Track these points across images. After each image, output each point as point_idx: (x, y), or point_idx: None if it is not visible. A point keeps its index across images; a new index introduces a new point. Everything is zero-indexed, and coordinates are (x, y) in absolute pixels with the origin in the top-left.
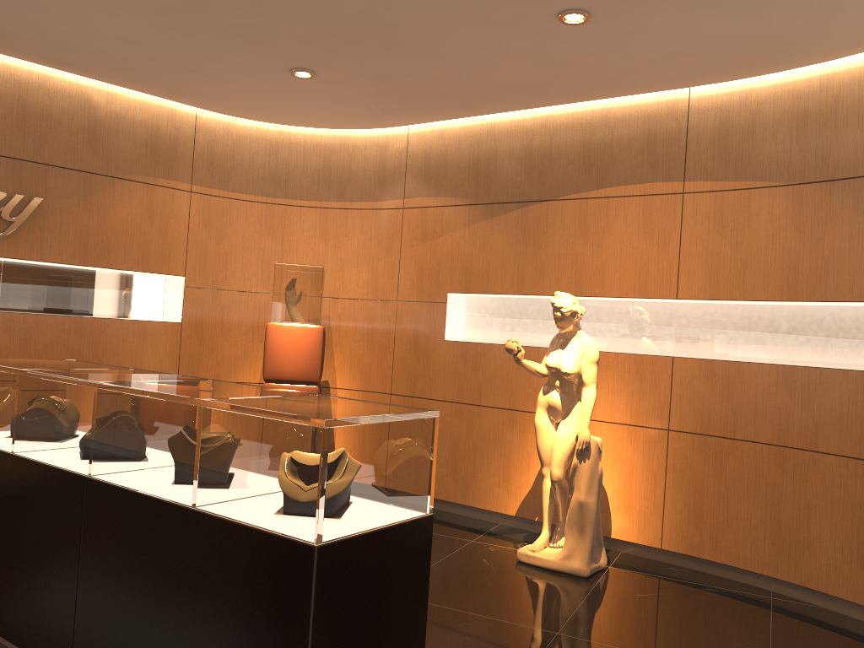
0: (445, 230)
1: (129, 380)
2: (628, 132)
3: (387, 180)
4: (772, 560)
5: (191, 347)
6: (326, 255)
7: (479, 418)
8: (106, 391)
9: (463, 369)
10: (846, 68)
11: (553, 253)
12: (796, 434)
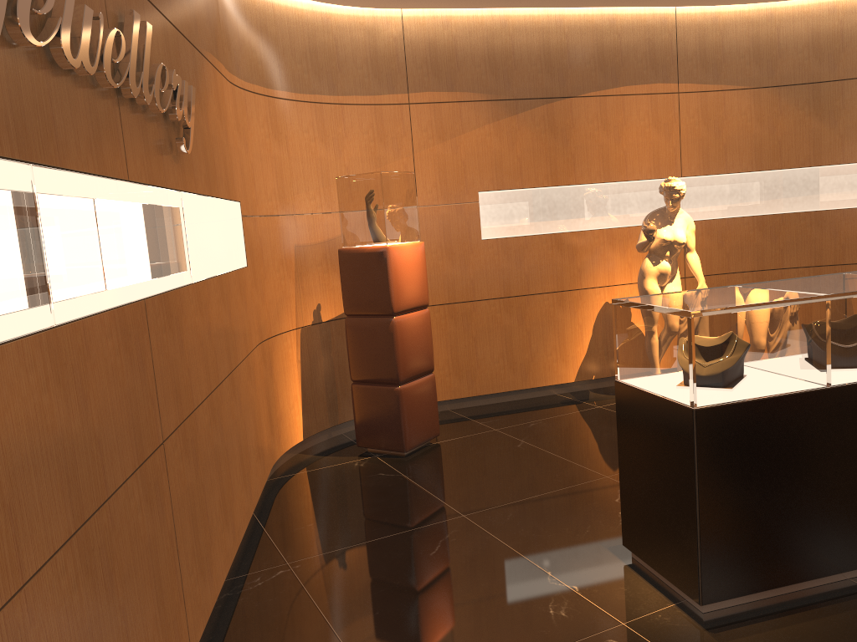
0: (466, 127)
1: None
2: (633, 38)
3: (383, 71)
4: None
5: (254, 298)
6: (329, 161)
7: (530, 307)
8: None
9: (507, 265)
10: (783, 8)
11: (581, 146)
12: (769, 260)
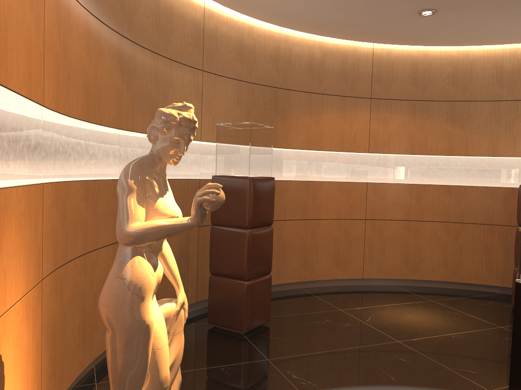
0: None
1: None
2: None
3: None
4: (83, 356)
5: None
6: None
7: None
8: None
9: None
10: None
11: None
12: (90, 239)
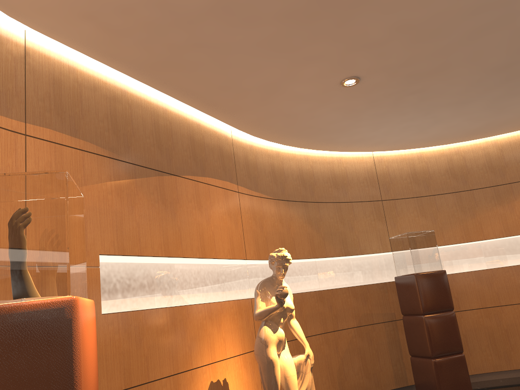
0: (88, 179)
1: None
2: (211, 142)
3: None
4: None
5: None
6: None
7: None
8: None
9: (127, 346)
10: (283, 151)
11: (184, 221)
12: None
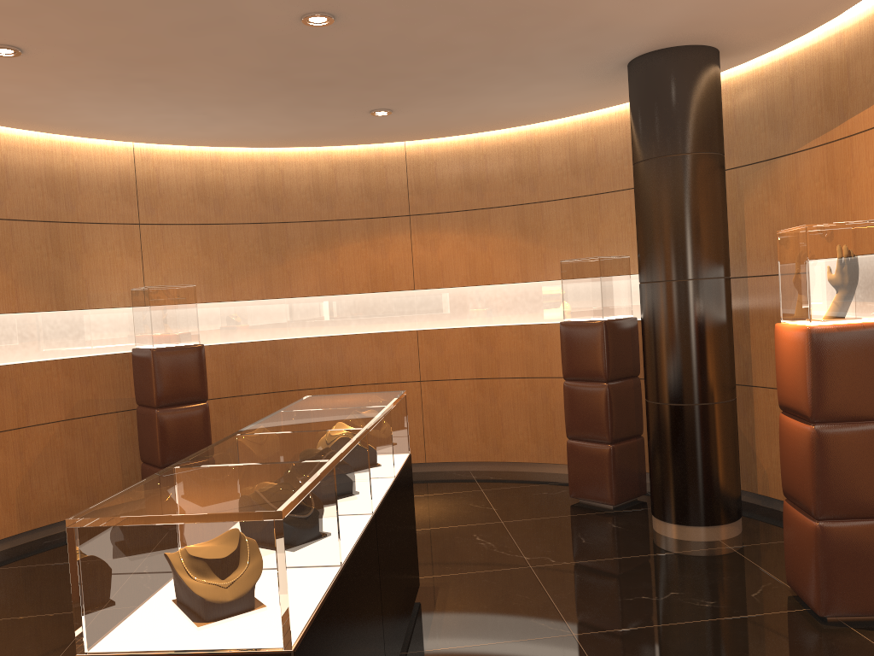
0: None
1: (324, 431)
2: None
3: None
4: None
5: None
6: None
7: None
8: (372, 430)
9: None
10: None
11: None
12: None
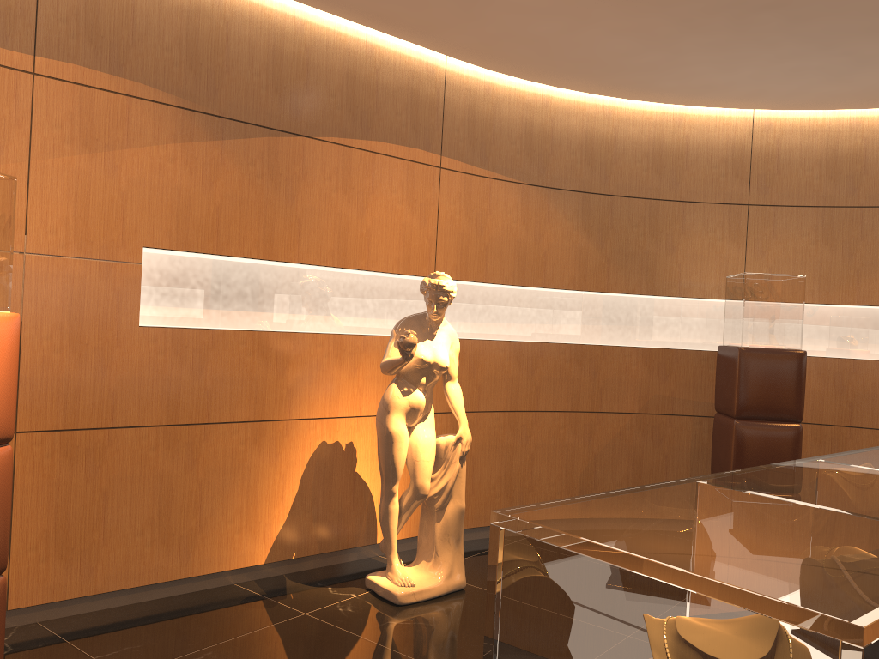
0: (135, 139)
1: None
2: (393, 81)
3: None
4: None
5: None
6: None
7: (208, 443)
8: None
9: (178, 372)
10: (560, 97)
11: (311, 209)
12: (524, 399)
